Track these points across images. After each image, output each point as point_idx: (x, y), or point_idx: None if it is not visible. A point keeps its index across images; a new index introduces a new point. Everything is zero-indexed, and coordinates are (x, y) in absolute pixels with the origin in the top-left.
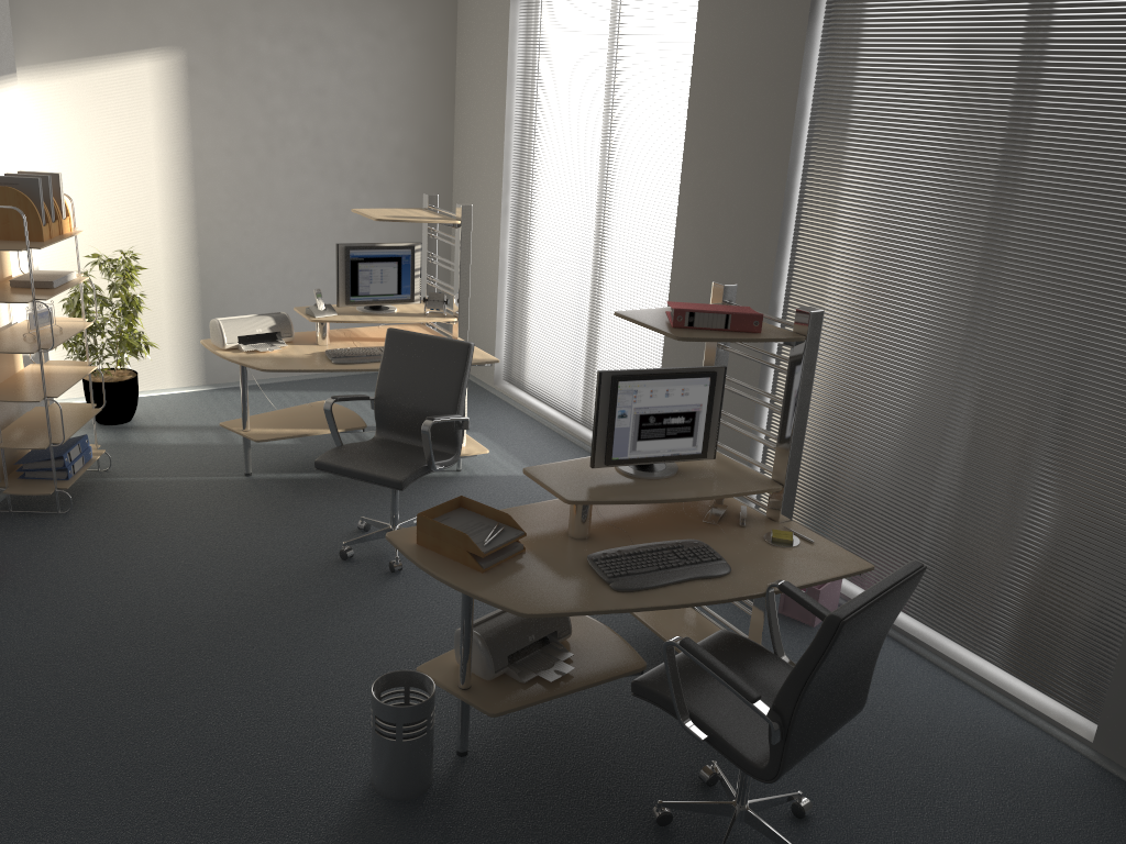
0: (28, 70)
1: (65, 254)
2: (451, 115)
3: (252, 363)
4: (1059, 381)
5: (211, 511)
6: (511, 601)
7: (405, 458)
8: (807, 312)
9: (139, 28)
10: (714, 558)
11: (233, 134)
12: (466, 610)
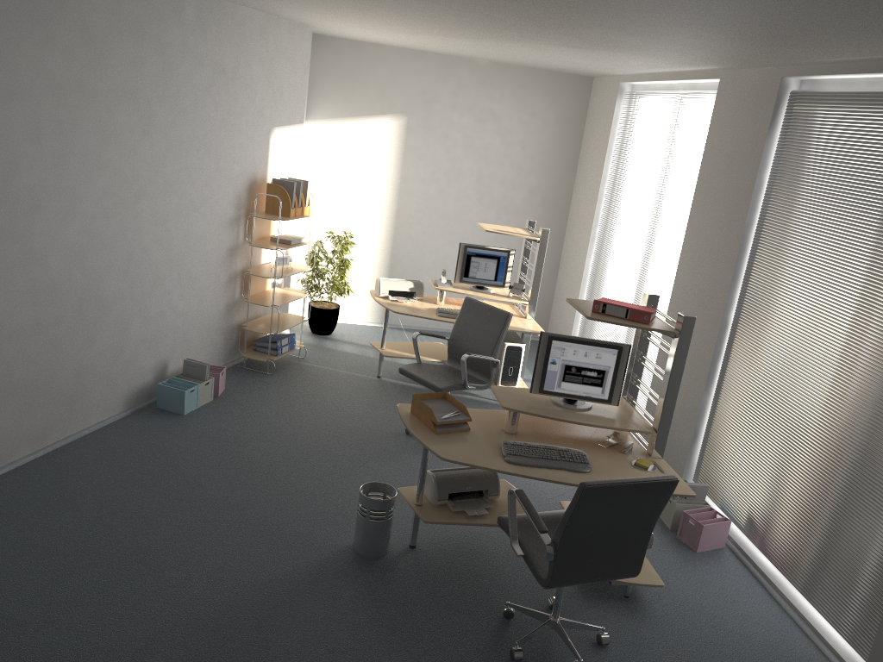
0: (317, 122)
1: (317, 230)
2: (574, 171)
3: (390, 306)
4: (879, 399)
5: (347, 391)
6: (440, 450)
7: (452, 377)
8: (682, 316)
9: (382, 102)
10: (583, 462)
11: (427, 169)
12: (424, 455)
